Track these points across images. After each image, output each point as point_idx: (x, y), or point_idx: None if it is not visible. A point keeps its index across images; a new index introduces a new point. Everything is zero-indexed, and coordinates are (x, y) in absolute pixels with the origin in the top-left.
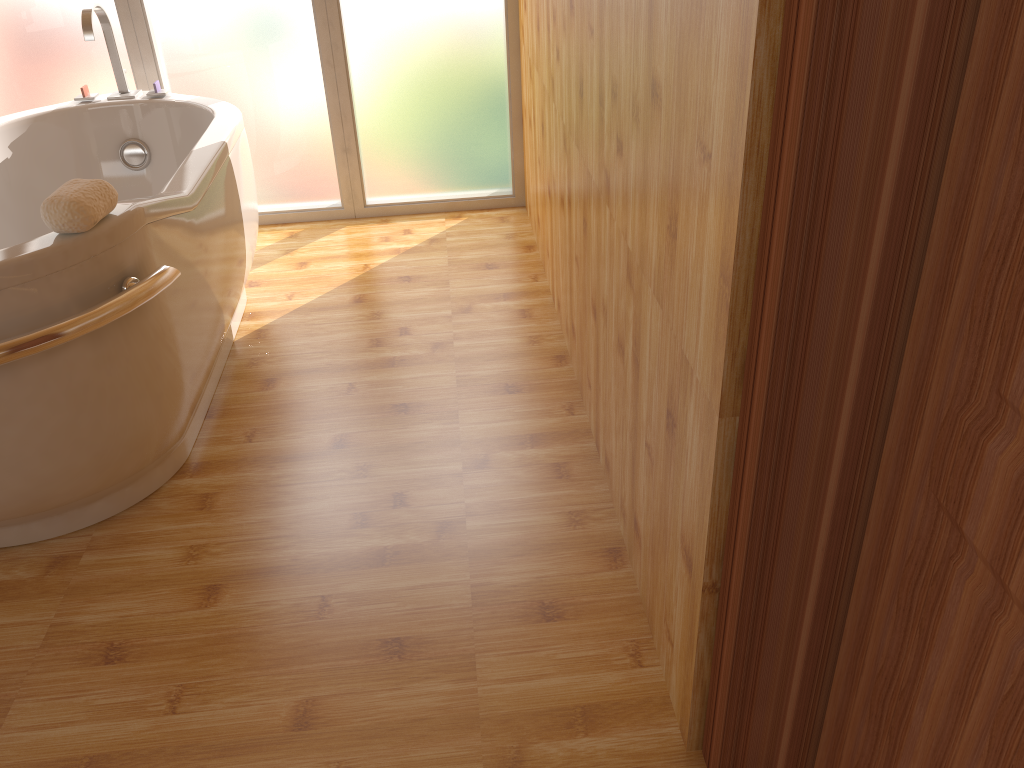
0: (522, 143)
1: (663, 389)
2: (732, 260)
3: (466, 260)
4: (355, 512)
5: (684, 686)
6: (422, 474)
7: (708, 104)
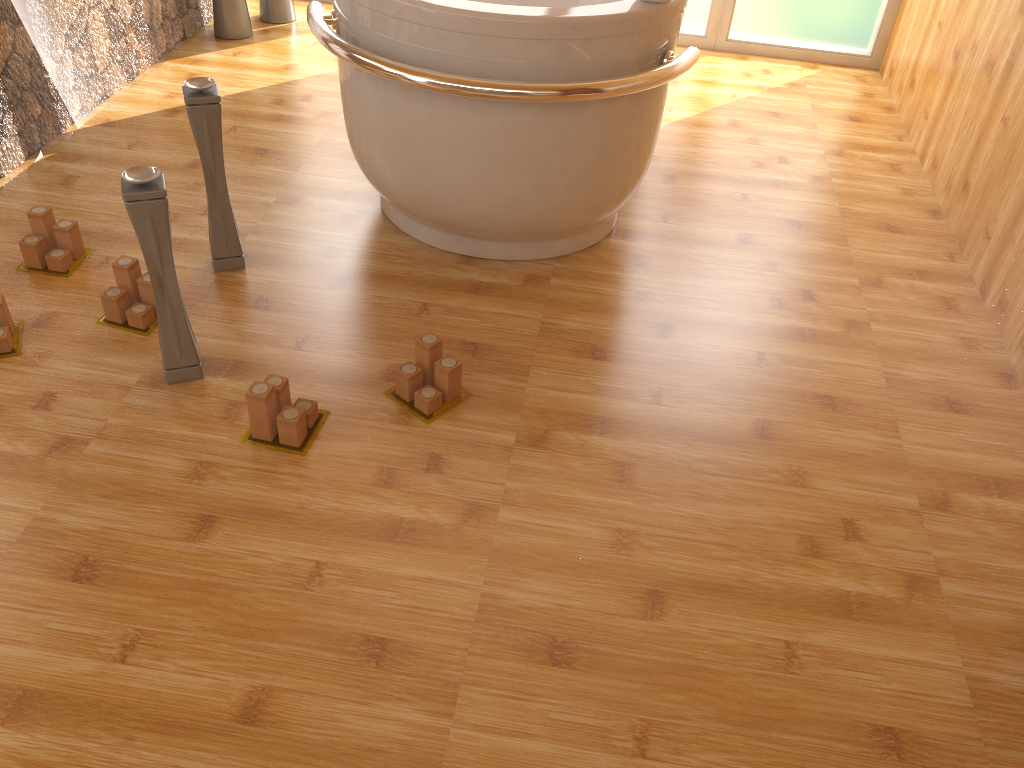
0: (899, 6)
1: None
2: None
3: (829, 109)
4: (771, 296)
5: None
6: (824, 280)
7: None
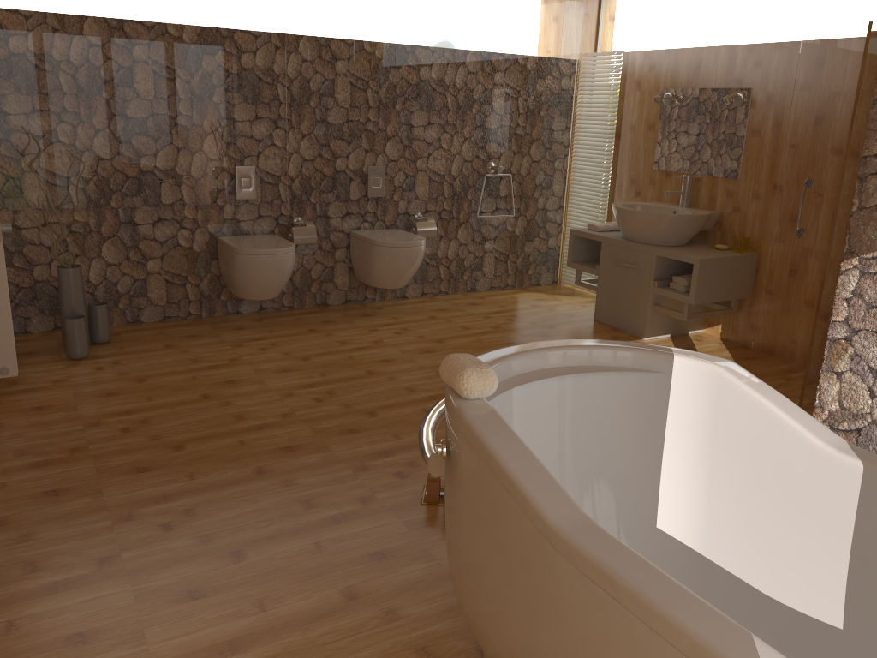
0: None
1: None
2: None
3: None
4: None
5: None
6: None
7: None
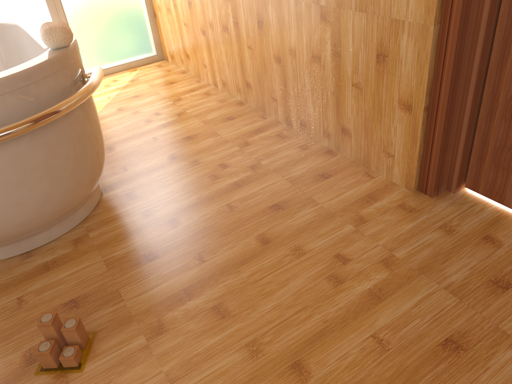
0: (156, 27)
1: (371, 48)
2: None
3: (158, 83)
4: (208, 176)
5: (408, 165)
6: (224, 155)
7: None
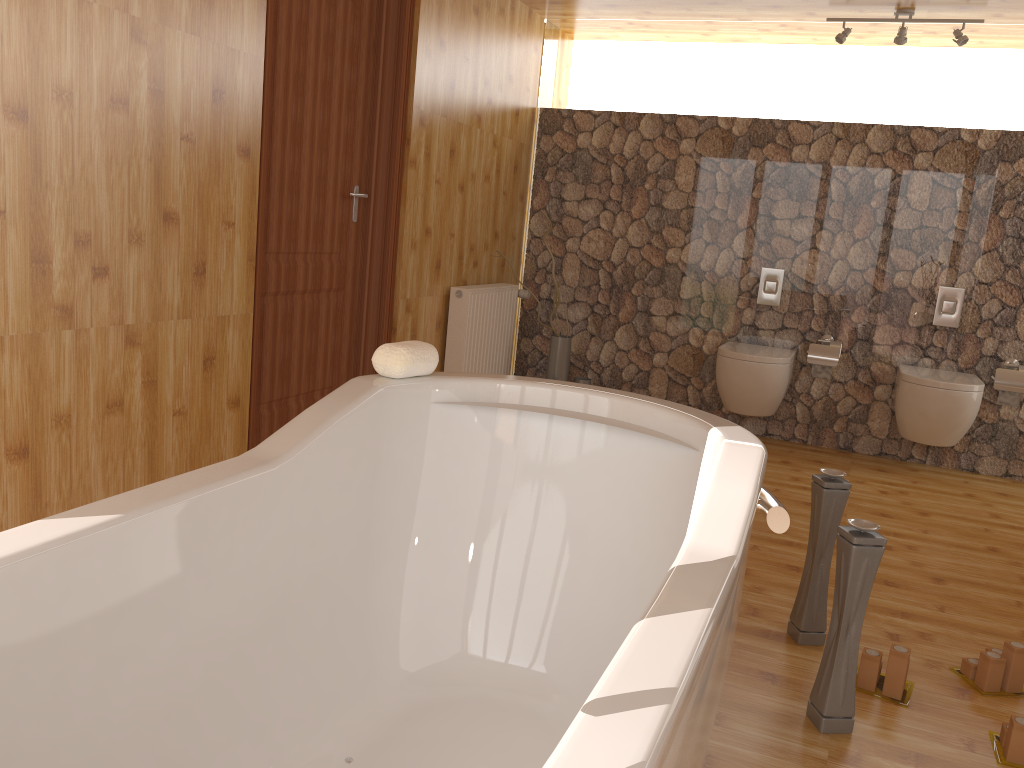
0: None
1: (197, 356)
2: (255, 250)
3: None
4: None
5: None
6: None
7: (230, 206)
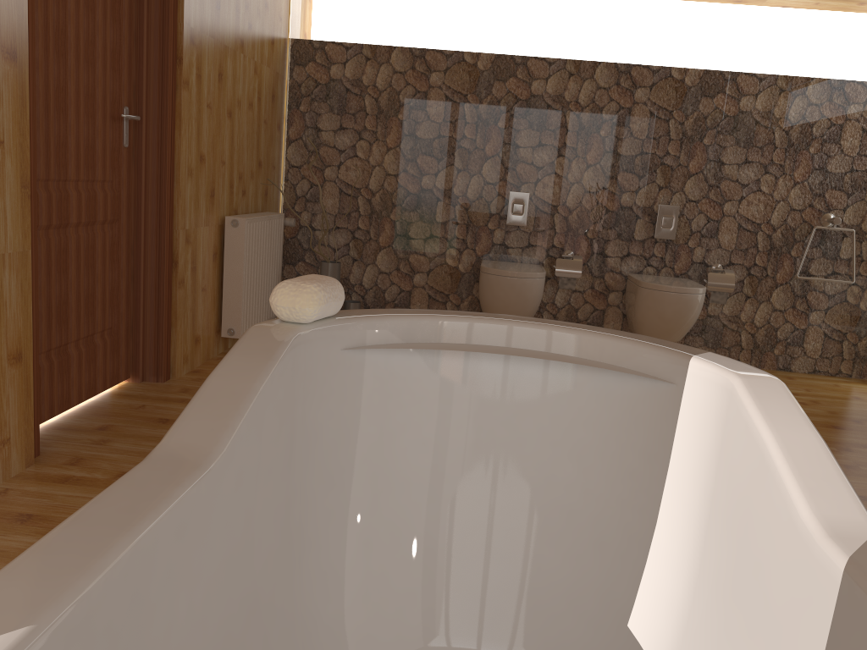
0: None
1: None
2: (29, 175)
3: None
4: None
5: (26, 432)
6: None
7: None
